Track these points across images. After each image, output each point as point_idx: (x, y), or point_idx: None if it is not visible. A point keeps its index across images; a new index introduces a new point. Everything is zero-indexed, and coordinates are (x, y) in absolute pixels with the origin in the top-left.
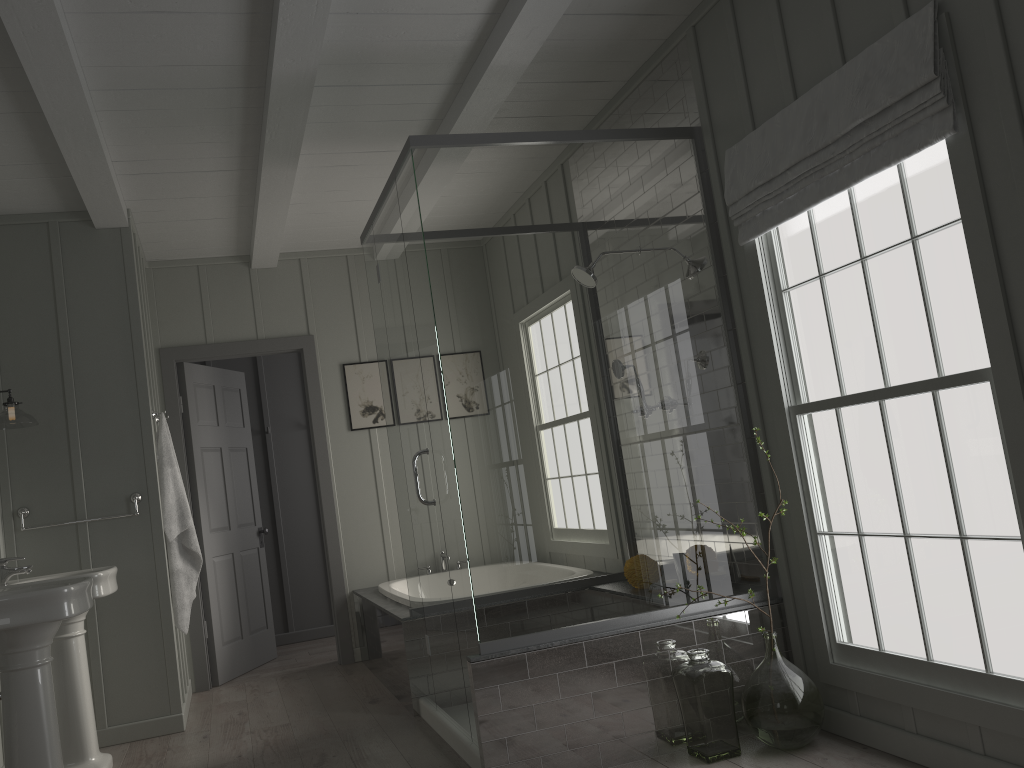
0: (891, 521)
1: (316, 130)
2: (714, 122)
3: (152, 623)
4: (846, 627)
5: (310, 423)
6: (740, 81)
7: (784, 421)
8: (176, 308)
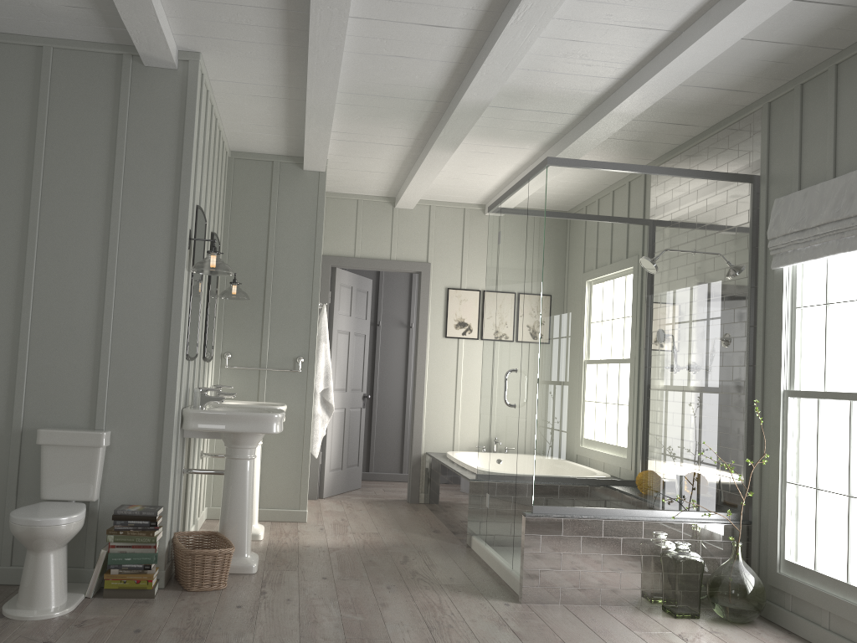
0: (841, 484)
1: (474, 130)
2: (770, 176)
3: (297, 446)
4: (794, 550)
5: (417, 327)
6: (796, 152)
7: (778, 399)
8: (338, 228)
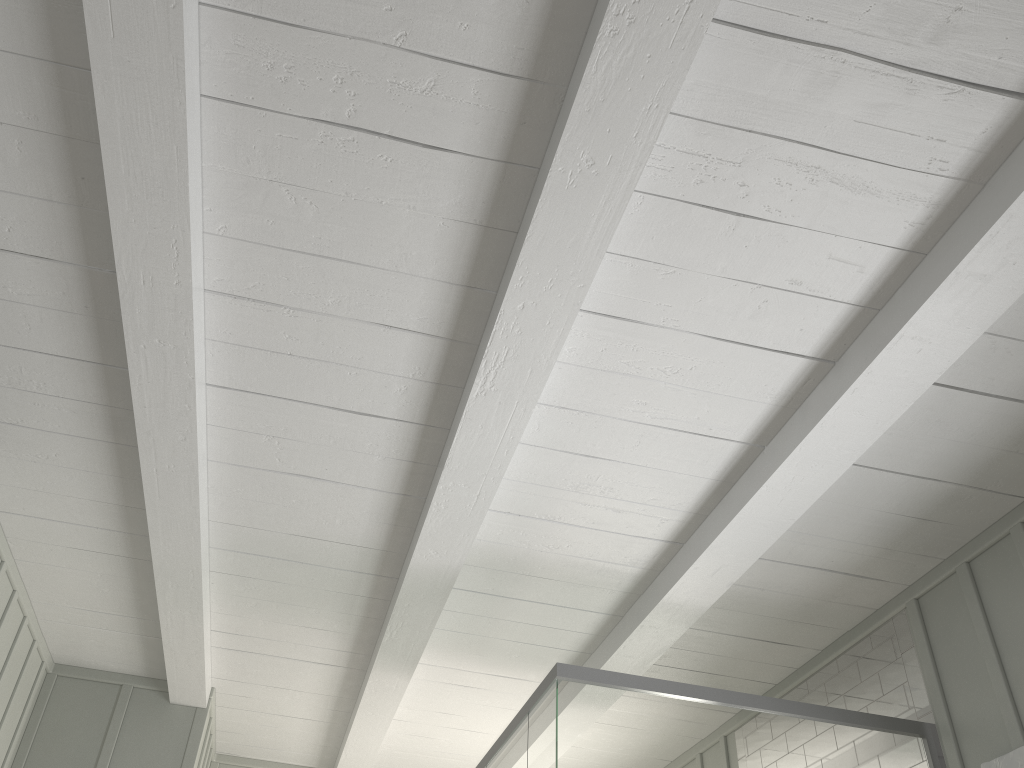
0: None
1: (443, 638)
2: (956, 721)
3: None
4: None
5: None
6: (996, 674)
7: None
8: None
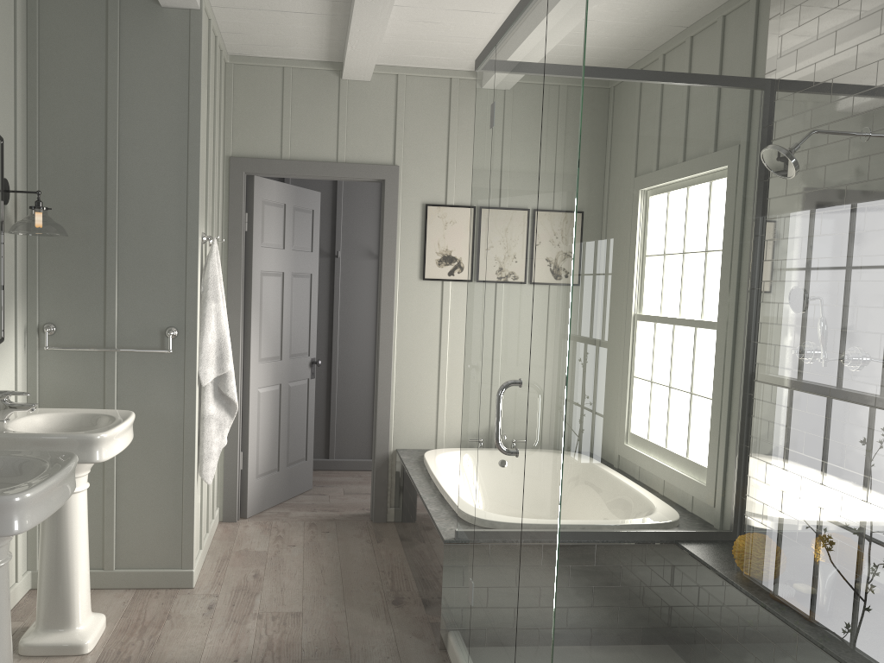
0: None
1: None
2: None
3: (173, 471)
4: None
5: (380, 264)
6: None
7: None
8: (253, 113)
